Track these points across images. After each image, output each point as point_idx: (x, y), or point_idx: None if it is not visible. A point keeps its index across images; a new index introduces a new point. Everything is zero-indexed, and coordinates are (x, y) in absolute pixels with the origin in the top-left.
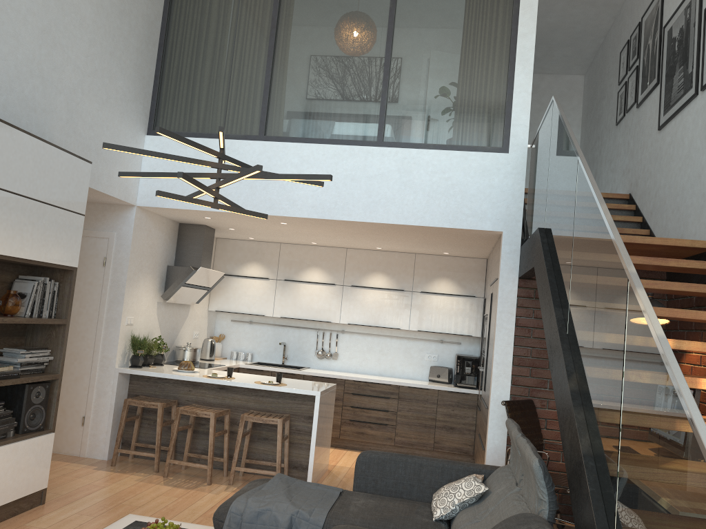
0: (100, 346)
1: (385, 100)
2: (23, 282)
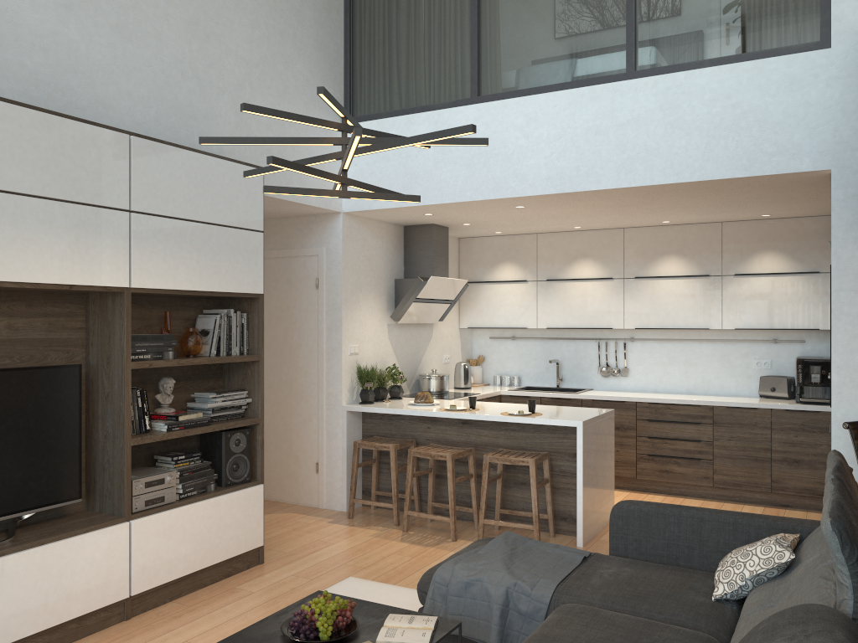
0: (324, 382)
1: (633, 12)
2: (205, 317)
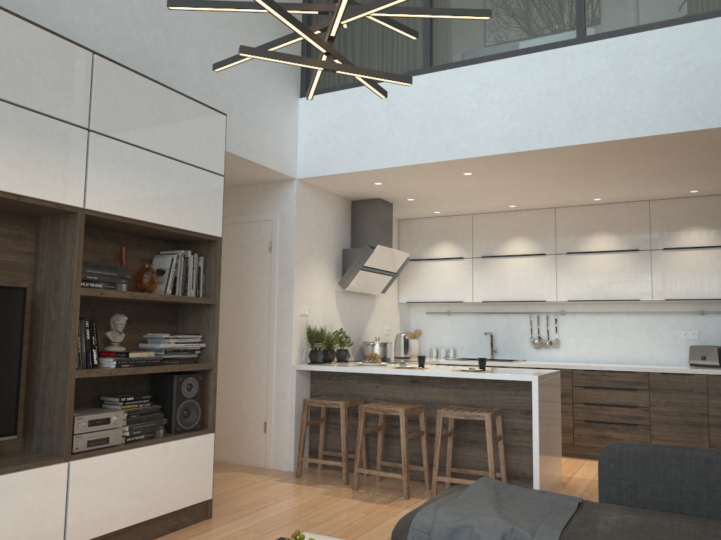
0: (274, 342)
1: None
2: (161, 256)
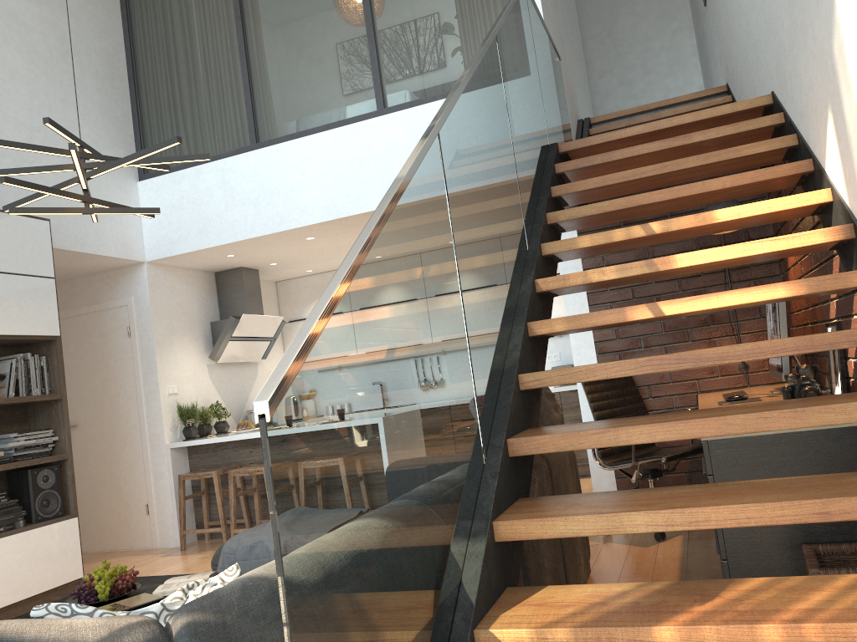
0: (145, 425)
1: (376, 60)
2: (1, 362)
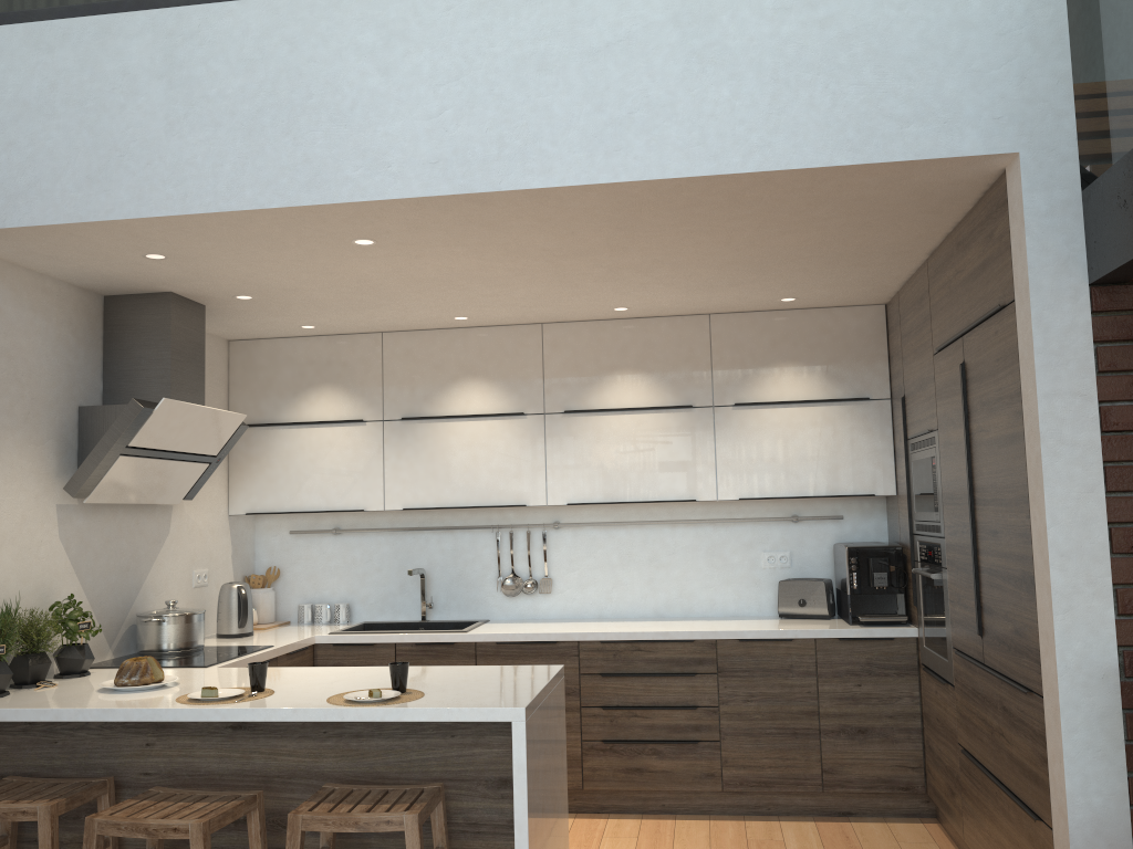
0: None
1: None
2: None
